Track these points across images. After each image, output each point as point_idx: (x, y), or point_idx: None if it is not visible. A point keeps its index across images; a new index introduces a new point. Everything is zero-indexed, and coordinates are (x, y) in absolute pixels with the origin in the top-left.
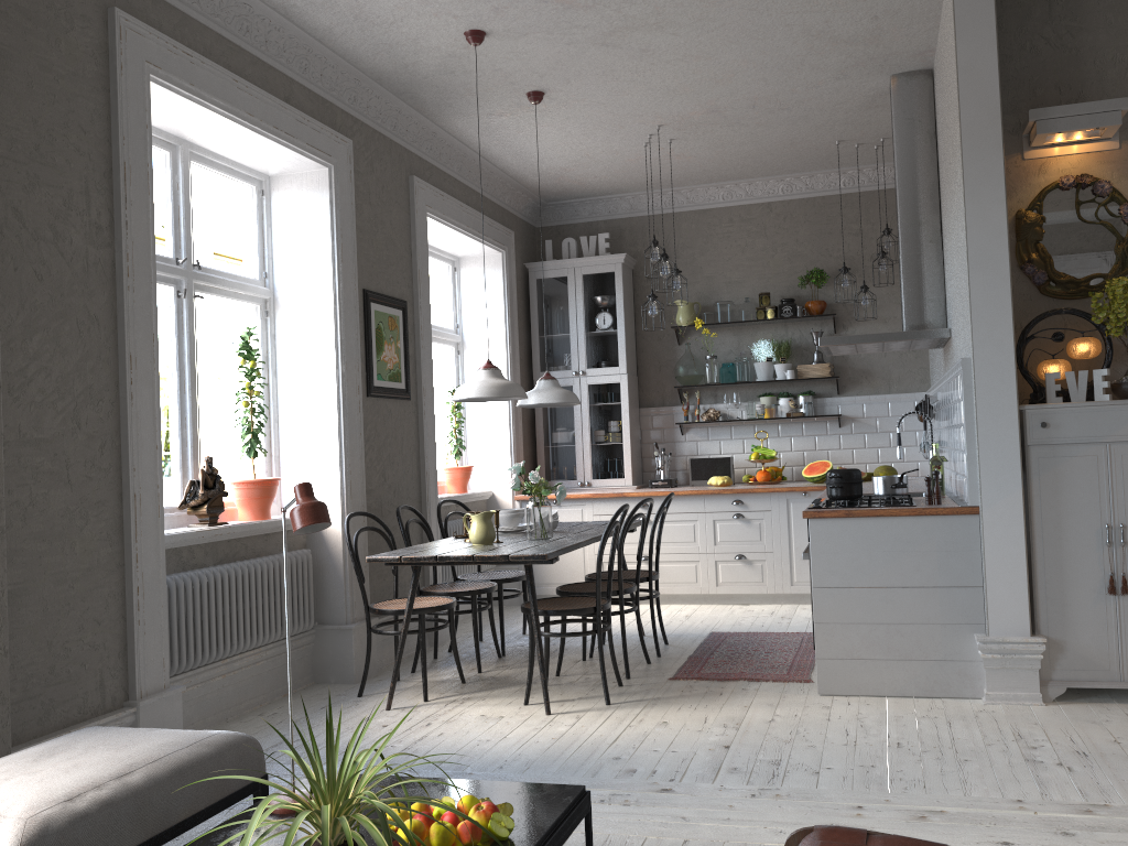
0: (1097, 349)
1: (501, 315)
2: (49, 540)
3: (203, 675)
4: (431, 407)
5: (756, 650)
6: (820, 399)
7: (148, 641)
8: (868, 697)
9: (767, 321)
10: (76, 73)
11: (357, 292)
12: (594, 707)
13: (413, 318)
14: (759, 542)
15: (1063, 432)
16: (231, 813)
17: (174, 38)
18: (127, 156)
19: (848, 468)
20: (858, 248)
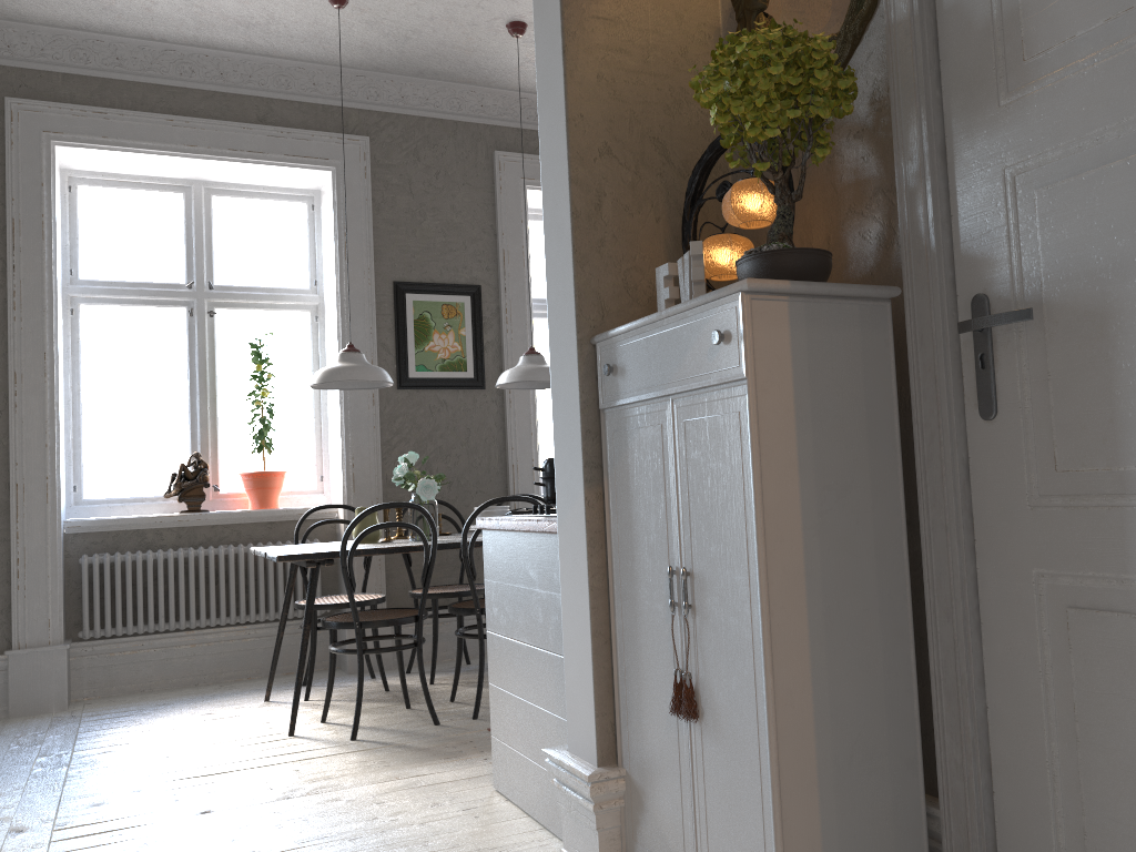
0: (752, 202)
1: None
2: None
3: (160, 641)
4: (526, 394)
5: None
6: None
7: (30, 603)
8: (513, 809)
9: None
10: None
11: (373, 286)
12: (335, 739)
13: (497, 302)
14: None
15: (628, 381)
16: None
17: (91, 102)
18: (17, 213)
19: None
20: None
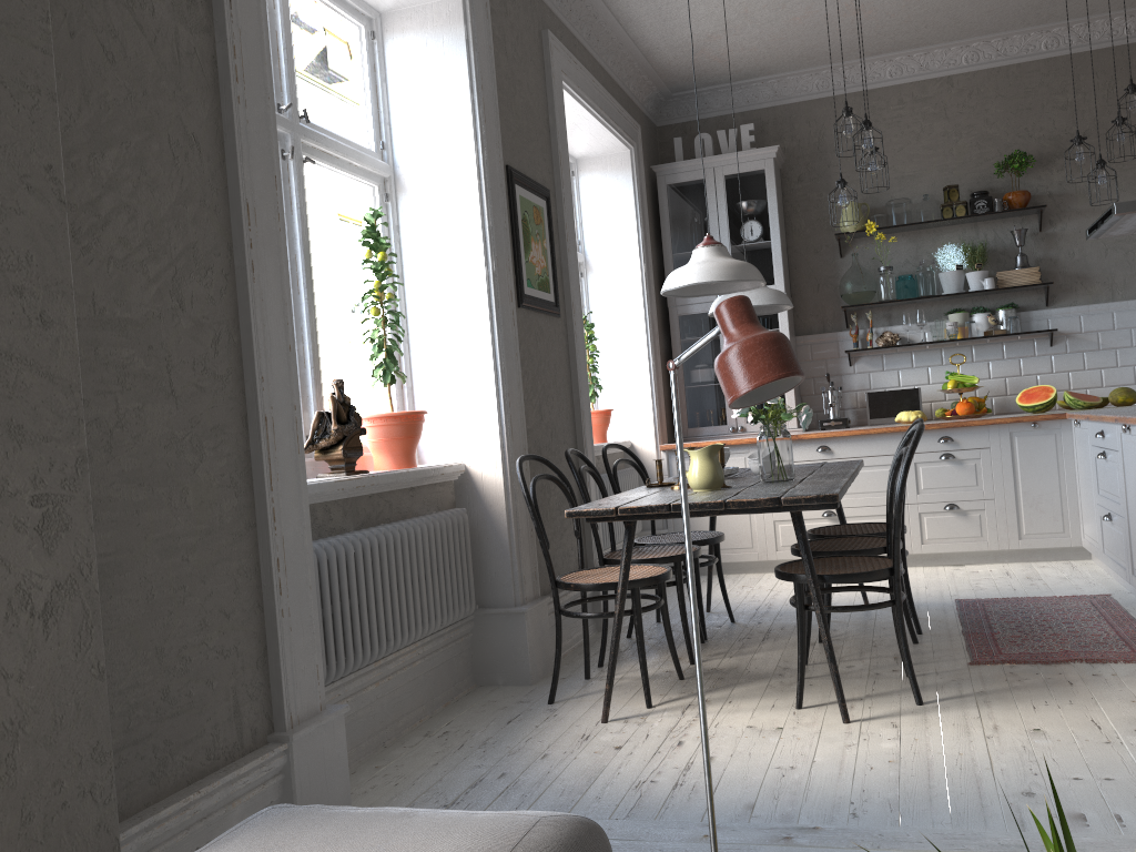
0: None
1: (633, 226)
2: (148, 484)
3: (353, 685)
4: (580, 328)
5: (1046, 620)
6: (1024, 313)
7: (295, 641)
8: None
9: (957, 219)
10: None
11: (502, 166)
12: (903, 709)
13: (556, 214)
14: (975, 488)
15: None
16: None
17: None
18: None
19: None
20: (1066, 124)
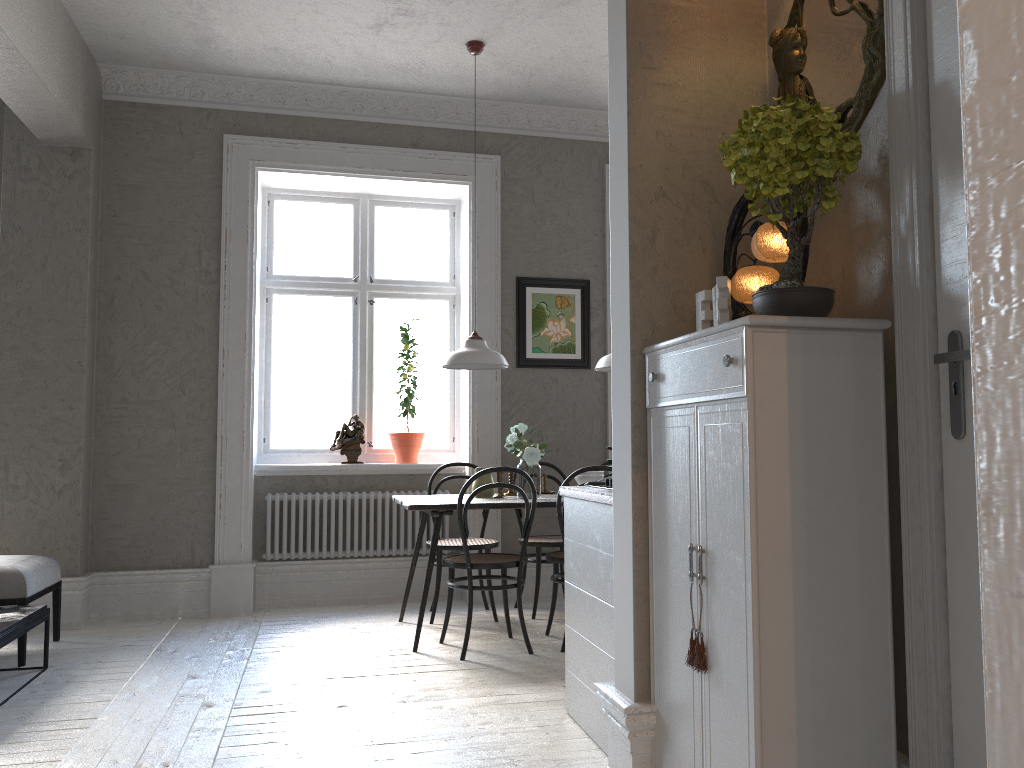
0: (774, 242)
1: None
2: (156, 458)
3: (323, 566)
4: None
5: None
6: None
7: (228, 529)
8: (578, 730)
9: None
10: (195, 183)
11: (499, 281)
12: (448, 658)
13: (603, 294)
14: None
15: (667, 387)
16: (156, 638)
17: (286, 135)
18: (229, 224)
19: None
20: None
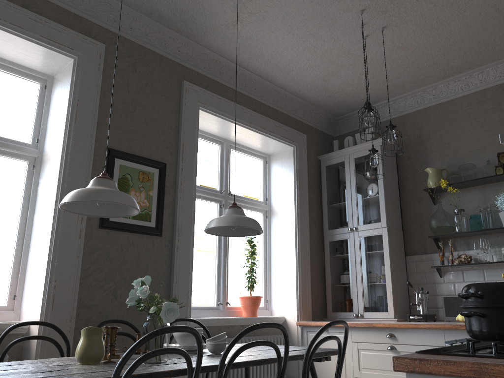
0: None
1: (292, 189)
2: None
3: None
4: (188, 243)
5: None
6: None
7: None
8: None
9: None
10: None
11: (93, 147)
12: None
13: (175, 177)
14: None
15: None
16: None
17: None
18: None
19: None
20: None
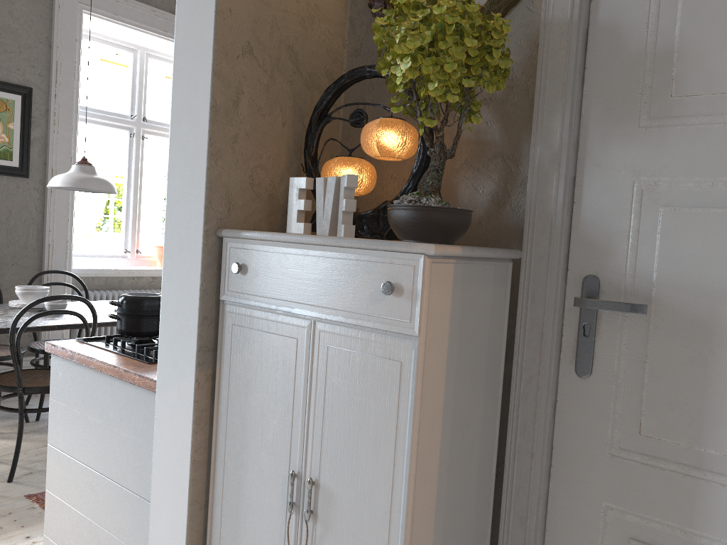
0: (396, 142)
1: None
2: None
3: None
4: None
5: None
6: None
7: None
8: None
9: None
10: None
11: None
12: None
13: (47, 105)
14: None
15: (261, 286)
16: None
17: None
18: None
19: (152, 295)
20: None
